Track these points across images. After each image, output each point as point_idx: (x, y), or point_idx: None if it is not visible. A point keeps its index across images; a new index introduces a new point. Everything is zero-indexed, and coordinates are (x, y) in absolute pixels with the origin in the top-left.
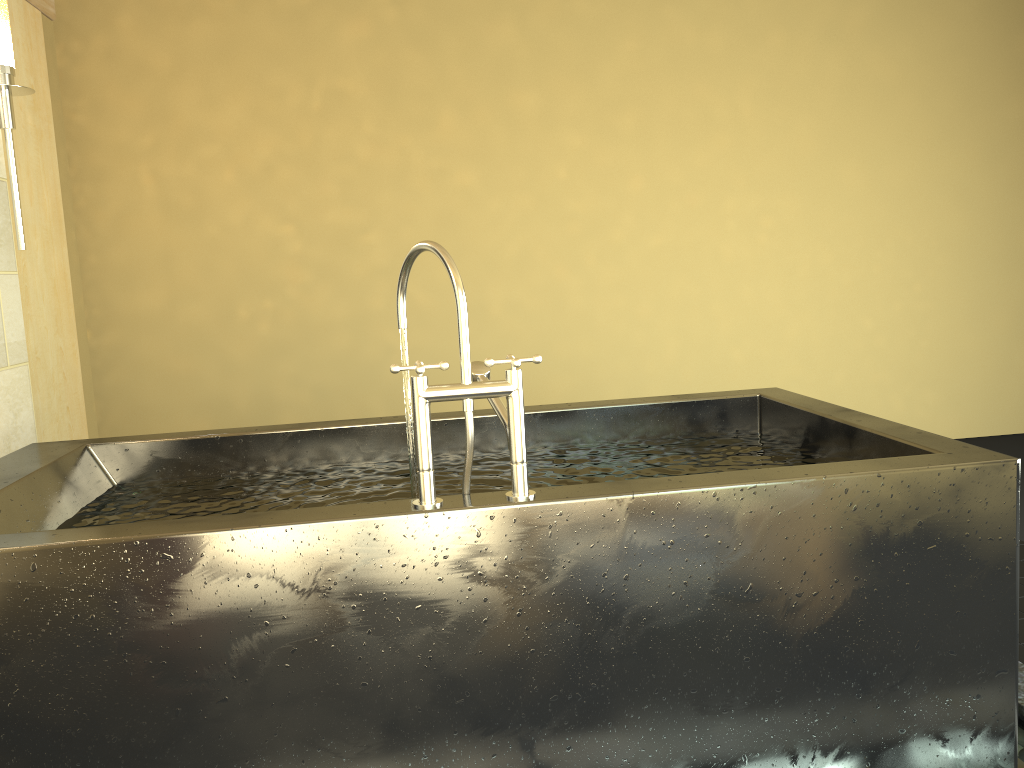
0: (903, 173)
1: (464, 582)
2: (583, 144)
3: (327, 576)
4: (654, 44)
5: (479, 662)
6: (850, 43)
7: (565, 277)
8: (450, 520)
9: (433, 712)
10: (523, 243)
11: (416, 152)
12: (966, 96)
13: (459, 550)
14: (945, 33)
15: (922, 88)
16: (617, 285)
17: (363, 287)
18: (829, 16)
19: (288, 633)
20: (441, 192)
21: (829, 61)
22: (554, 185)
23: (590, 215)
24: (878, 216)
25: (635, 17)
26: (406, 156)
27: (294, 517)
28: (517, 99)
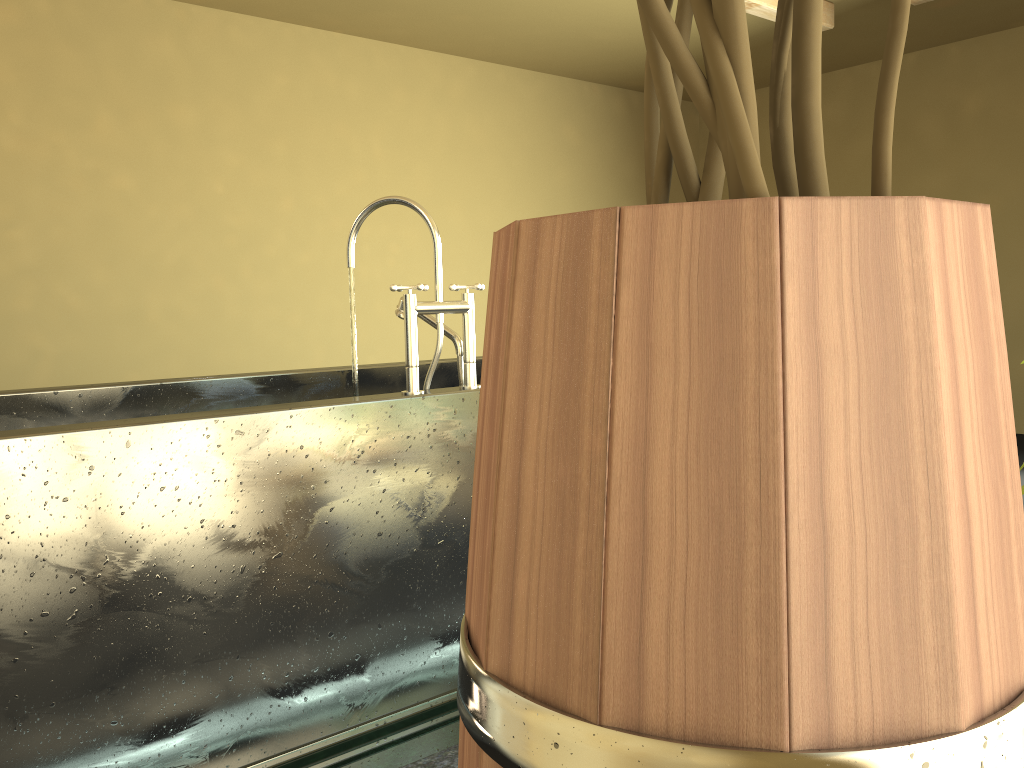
0: (491, 217)
1: (445, 449)
2: (239, 163)
3: (357, 447)
4: (302, 82)
5: (453, 510)
6: (453, 109)
7: (223, 287)
8: (438, 401)
9: (424, 552)
10: (182, 251)
11: (70, 150)
12: (531, 163)
13: (443, 424)
14: (516, 112)
15: (502, 152)
16: (271, 296)
17: (7, 286)
18: (438, 84)
19: (328, 495)
20: (97, 194)
21: (438, 120)
22: (212, 198)
23: (246, 230)
24: (475, 250)
25: (285, 56)
26: (59, 153)
27: (326, 402)
28: (177, 112)
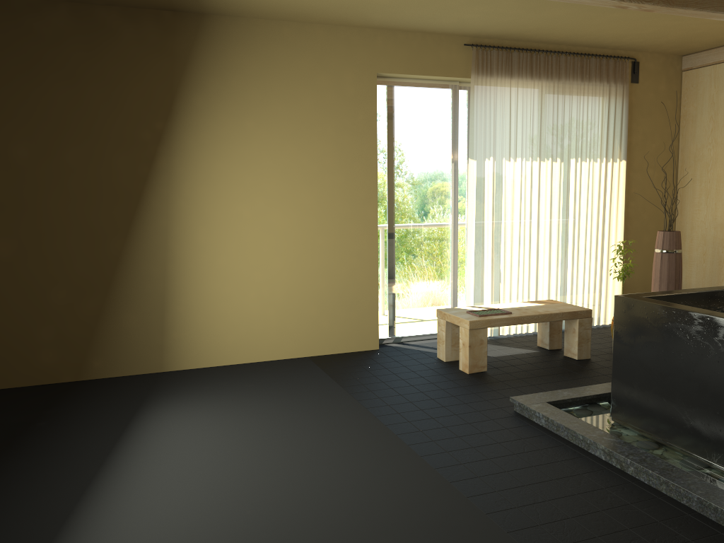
0: None
1: None
2: None
3: None
4: None
5: None
6: None
7: None
8: None
9: None
10: None
11: None
12: None
13: None
14: None
15: None
16: None
17: None
18: None
19: None
20: None
21: None
22: None
23: None
24: None
25: None
26: None
27: None
28: None
